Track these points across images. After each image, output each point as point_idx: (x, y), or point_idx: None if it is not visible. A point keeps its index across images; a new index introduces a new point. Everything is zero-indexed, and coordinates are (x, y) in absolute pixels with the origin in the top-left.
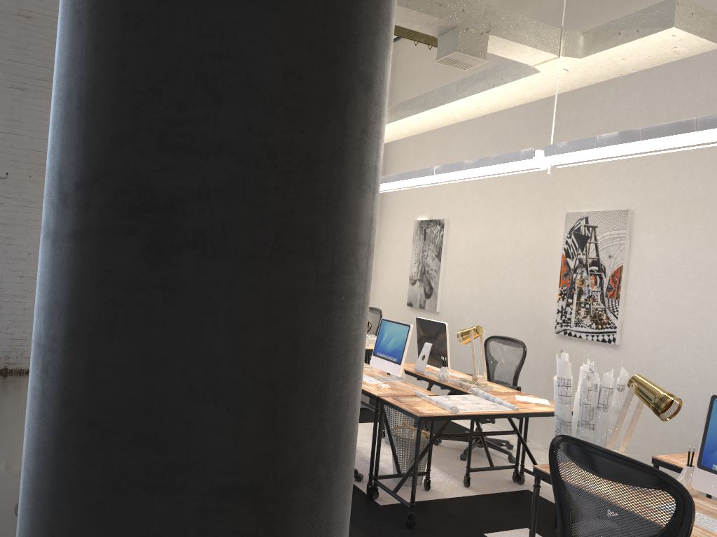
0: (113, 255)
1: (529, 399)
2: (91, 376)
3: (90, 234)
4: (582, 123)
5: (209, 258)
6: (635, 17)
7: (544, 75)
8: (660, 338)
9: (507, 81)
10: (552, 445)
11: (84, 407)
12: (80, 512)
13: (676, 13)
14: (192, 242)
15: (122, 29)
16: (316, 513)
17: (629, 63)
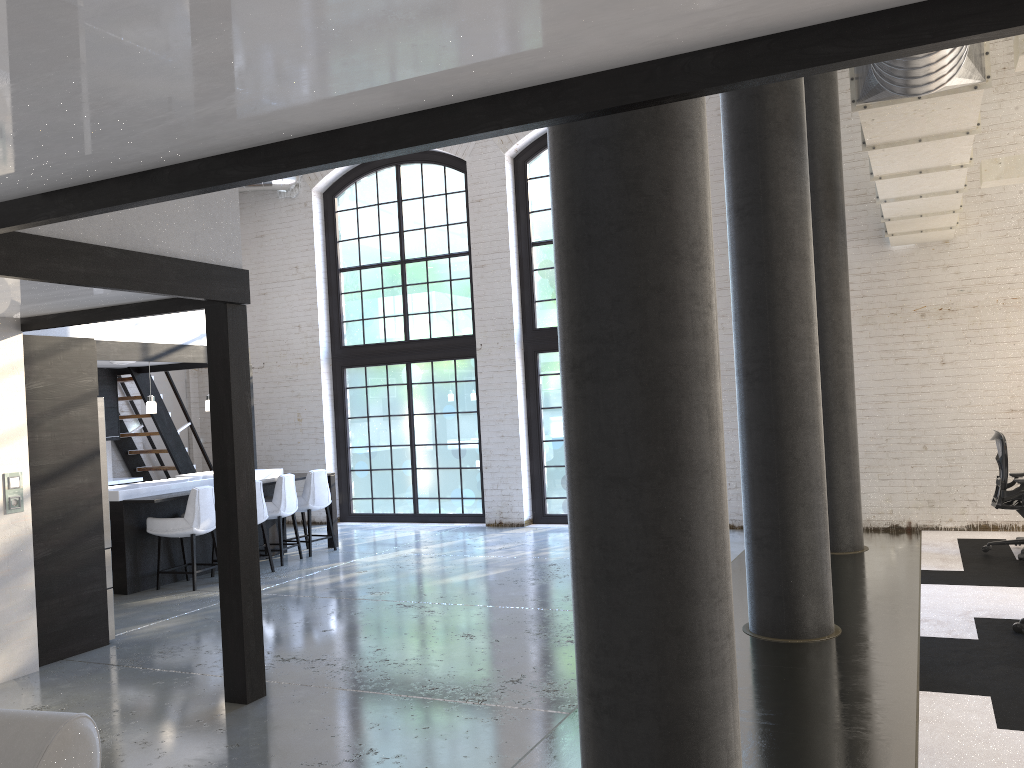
0: (568, 387)
1: None
2: (569, 436)
3: (564, 380)
4: None
5: (593, 383)
6: None
7: None
8: None
9: None
10: None
11: (569, 448)
12: (572, 490)
13: None
14: (587, 378)
15: (562, 299)
16: (660, 495)
17: None
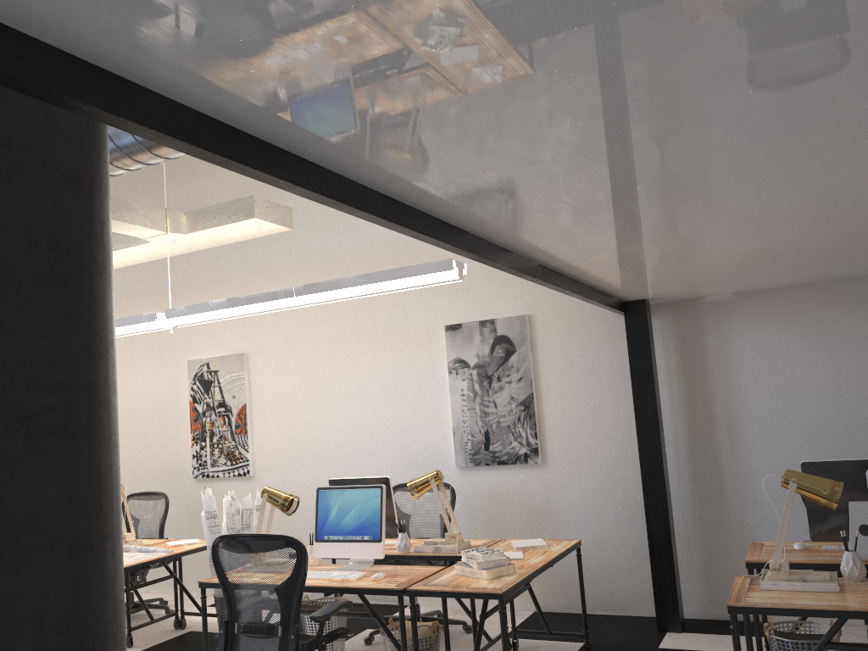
0: (7, 444)
1: (181, 542)
2: (1, 505)
3: None
4: (191, 275)
5: (59, 437)
6: (226, 206)
7: (154, 244)
8: (286, 462)
9: (119, 248)
10: (213, 547)
11: None
12: (2, 574)
13: (256, 207)
14: (50, 431)
15: None
16: (115, 554)
17: (226, 237)
